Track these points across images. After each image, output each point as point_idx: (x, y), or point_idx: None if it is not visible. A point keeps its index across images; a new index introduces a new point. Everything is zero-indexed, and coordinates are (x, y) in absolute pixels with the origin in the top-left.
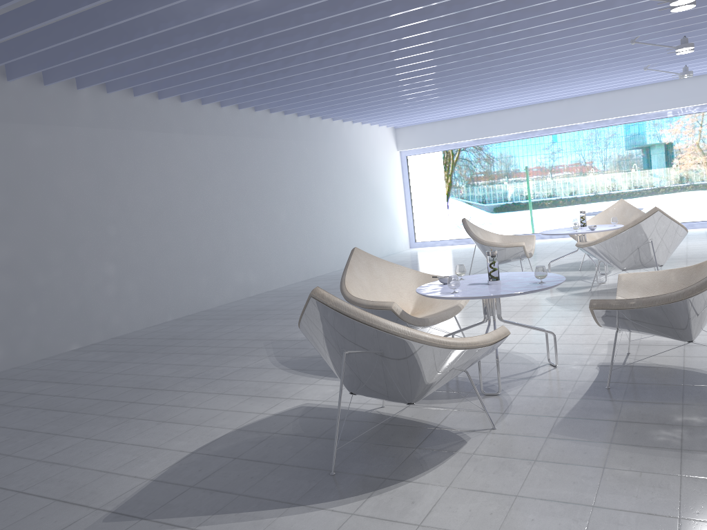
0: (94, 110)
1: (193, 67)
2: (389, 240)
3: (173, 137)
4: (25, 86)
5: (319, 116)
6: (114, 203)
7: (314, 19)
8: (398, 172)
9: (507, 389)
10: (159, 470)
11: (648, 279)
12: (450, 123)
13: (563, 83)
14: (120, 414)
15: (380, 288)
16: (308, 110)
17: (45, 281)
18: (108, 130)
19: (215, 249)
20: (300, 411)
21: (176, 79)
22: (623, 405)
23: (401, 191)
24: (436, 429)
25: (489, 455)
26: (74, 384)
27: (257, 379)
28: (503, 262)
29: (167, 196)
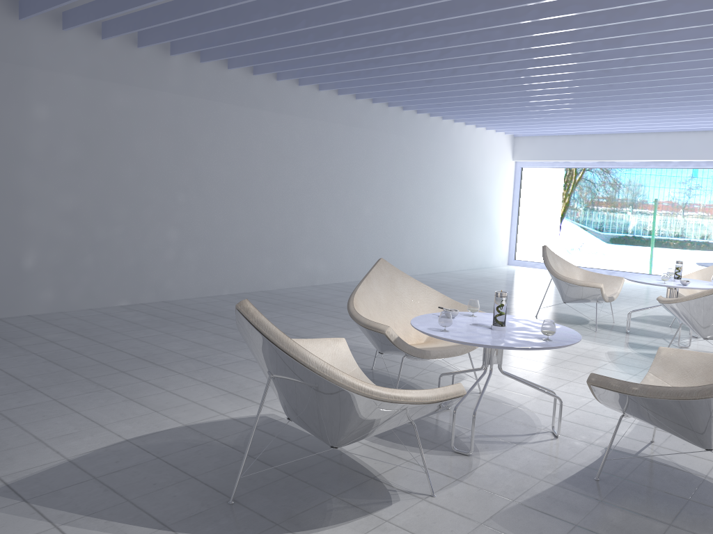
0: (184, 77)
1: (277, 46)
2: (485, 253)
3: (262, 114)
4: (119, 46)
5: (426, 112)
6: (189, 171)
7: (389, 9)
8: (508, 183)
9: (483, 451)
10: (83, 452)
11: (692, 361)
12: (574, 139)
13: (704, 112)
14: (102, 381)
15: (398, 306)
16: (414, 105)
17: (106, 236)
18: (195, 99)
19: (286, 232)
20: (259, 421)
21: (266, 56)
22: (598, 506)
23: (509, 203)
24: (372, 479)
25: (402, 527)
26: (92, 341)
27: (248, 376)
28: (577, 301)
29: (244, 172)
